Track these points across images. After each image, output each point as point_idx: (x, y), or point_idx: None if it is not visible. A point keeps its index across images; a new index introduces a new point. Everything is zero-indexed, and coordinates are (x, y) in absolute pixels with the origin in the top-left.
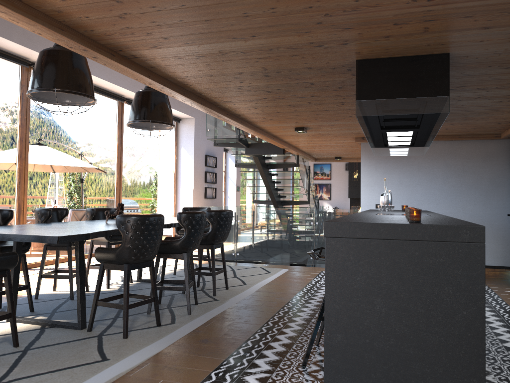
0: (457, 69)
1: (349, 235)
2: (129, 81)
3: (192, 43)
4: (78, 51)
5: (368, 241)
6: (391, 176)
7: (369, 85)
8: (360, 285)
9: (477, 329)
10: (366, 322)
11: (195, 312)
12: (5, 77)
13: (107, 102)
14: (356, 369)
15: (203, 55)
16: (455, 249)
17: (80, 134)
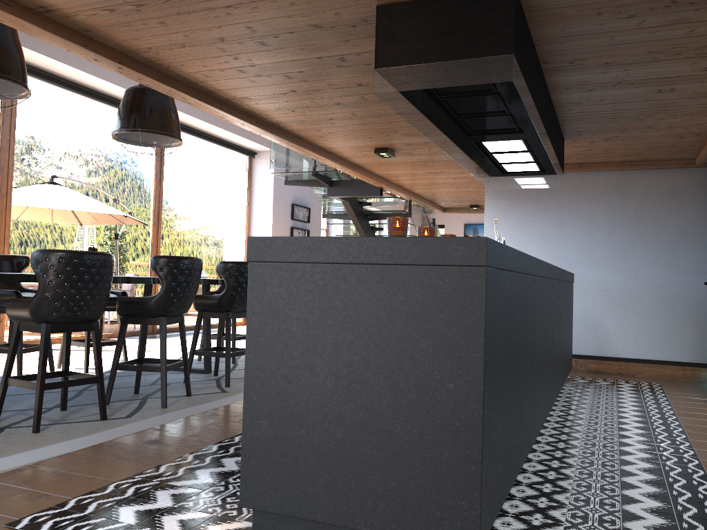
0: (550, 22)
1: (283, 258)
2: None
3: None
4: None
5: (310, 267)
6: (529, 224)
7: (395, 43)
8: (296, 340)
9: (470, 415)
10: (303, 402)
11: (177, 405)
12: None
13: None
14: (287, 479)
15: (142, 3)
16: (440, 278)
17: (96, 166)
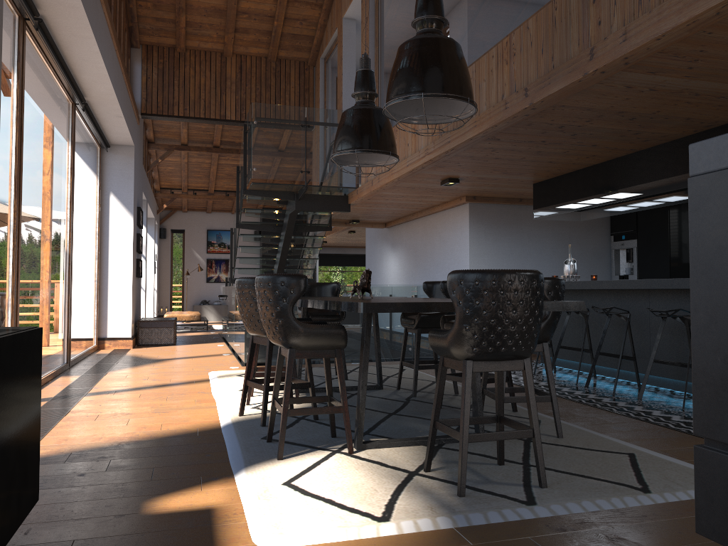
0: None
1: None
2: (114, 74)
3: (693, 77)
4: (617, 62)
5: None
6: (501, 244)
7: None
8: None
9: None
10: None
11: (510, 409)
12: (6, 35)
13: (64, 105)
14: None
15: (658, 90)
16: None
17: (49, 157)
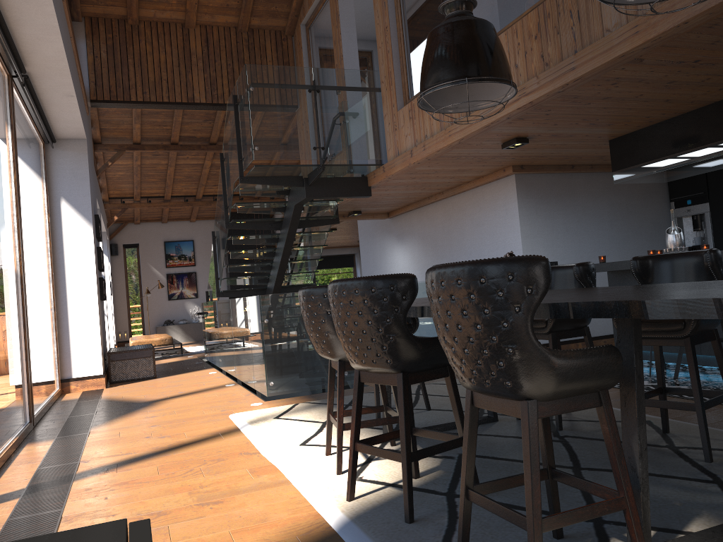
0: None
1: None
2: (63, 31)
3: None
4: None
5: None
6: (555, 221)
7: None
8: None
9: None
10: None
11: None
12: None
13: None
14: None
15: None
16: None
17: None
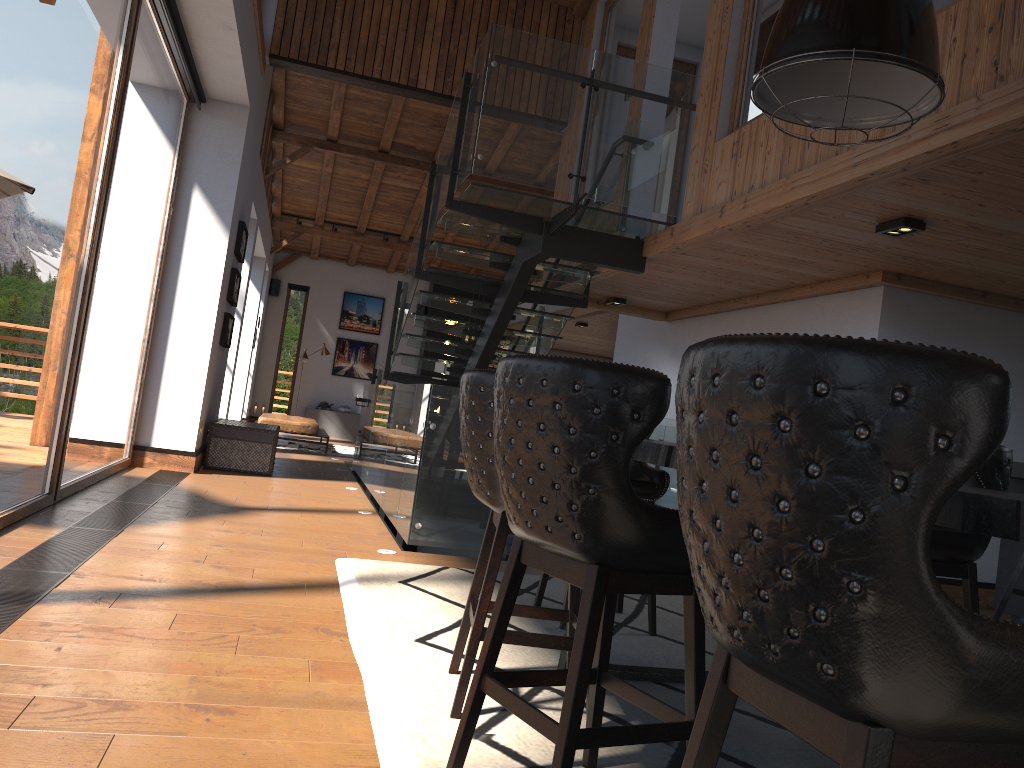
0: None
1: None
2: None
3: None
4: None
5: None
6: None
7: None
8: None
9: None
10: None
11: None
12: None
13: None
14: None
15: None
16: None
17: (61, 45)
